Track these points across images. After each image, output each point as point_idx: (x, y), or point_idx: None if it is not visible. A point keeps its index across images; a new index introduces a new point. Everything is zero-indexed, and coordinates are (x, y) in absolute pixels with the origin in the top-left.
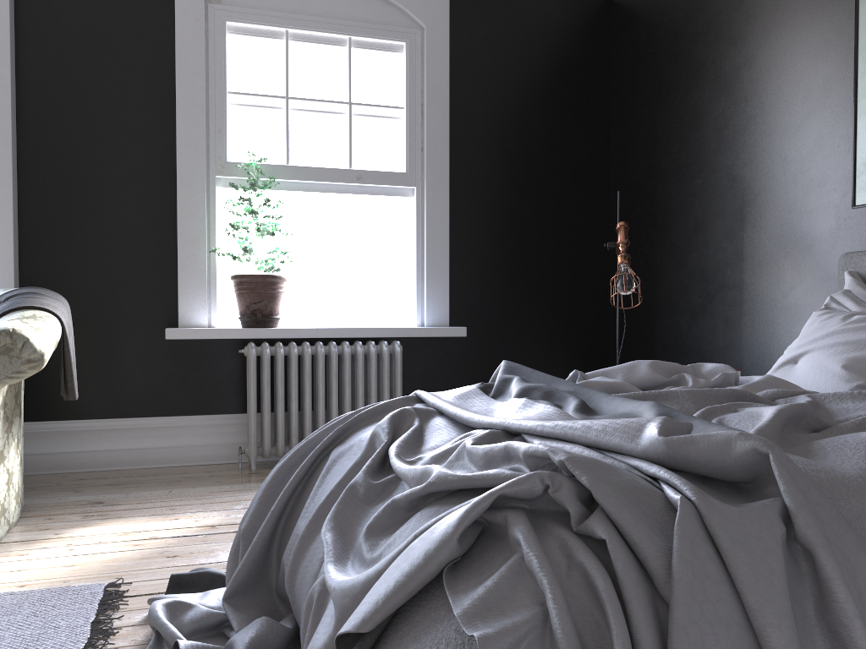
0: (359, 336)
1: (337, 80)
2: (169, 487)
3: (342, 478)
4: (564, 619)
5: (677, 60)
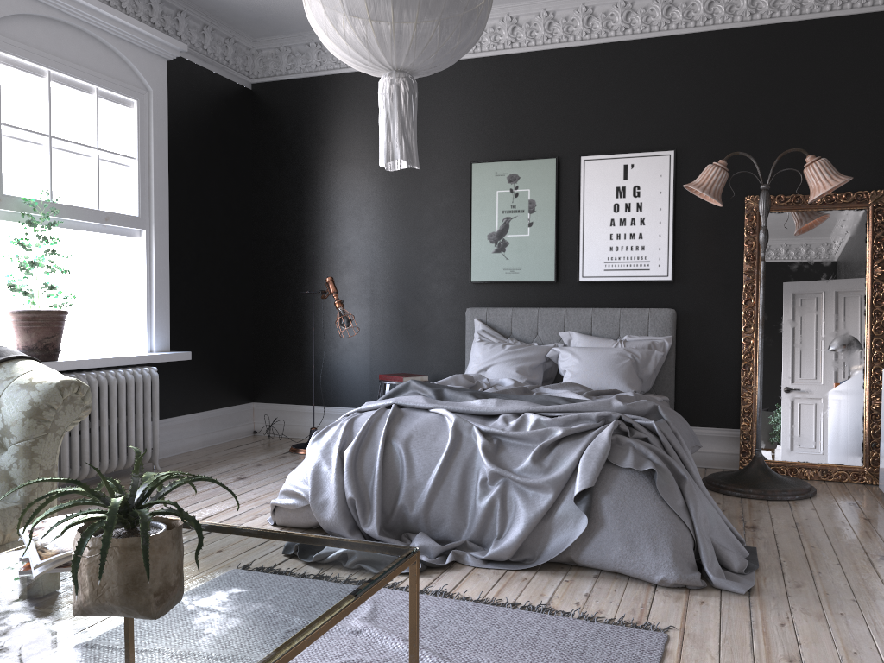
0: (124, 364)
1: (88, 126)
2: None
3: (449, 448)
4: (660, 459)
5: (326, 159)
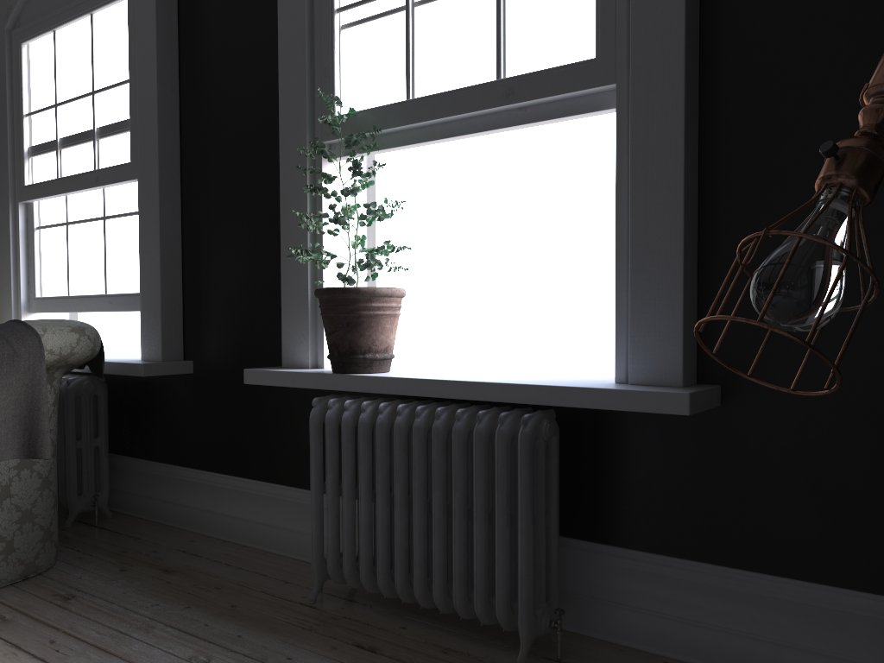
0: (471, 398)
1: None
2: (178, 596)
3: None
4: None
5: None
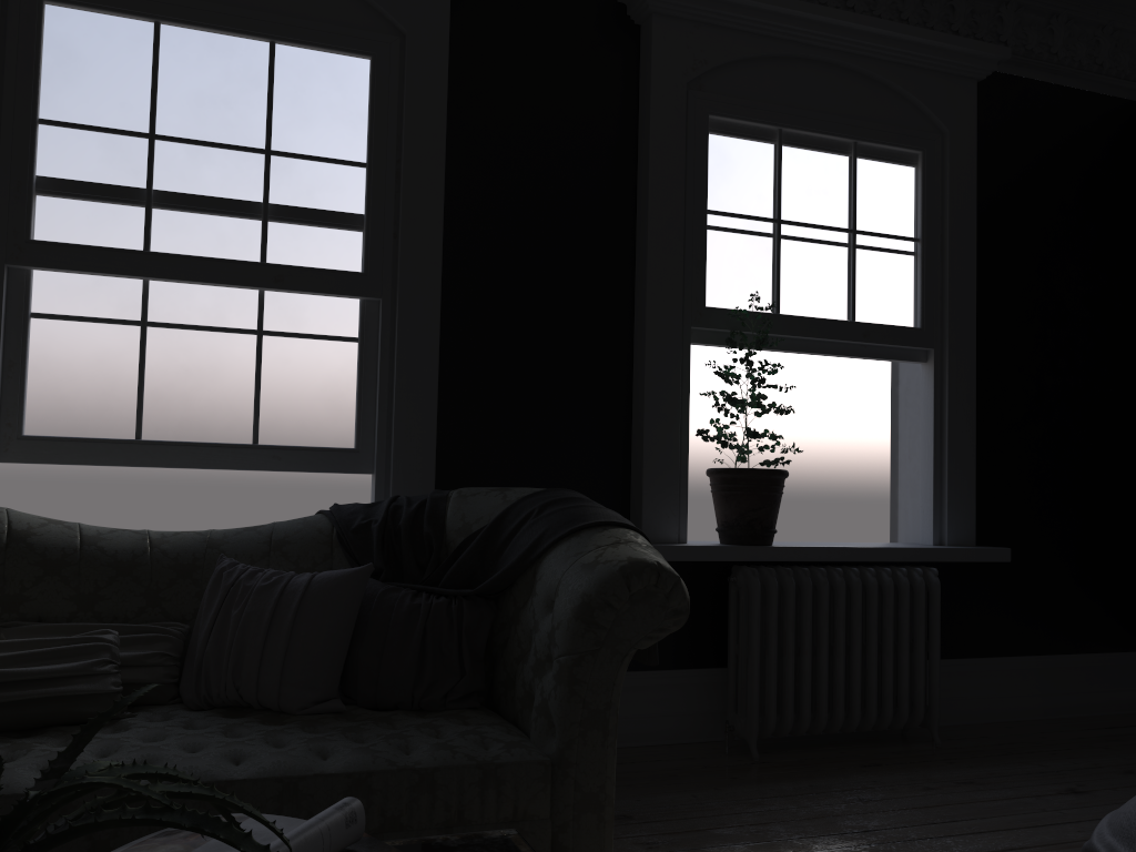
0: (881, 560)
1: (839, 199)
2: (678, 787)
3: None
4: None
5: None
